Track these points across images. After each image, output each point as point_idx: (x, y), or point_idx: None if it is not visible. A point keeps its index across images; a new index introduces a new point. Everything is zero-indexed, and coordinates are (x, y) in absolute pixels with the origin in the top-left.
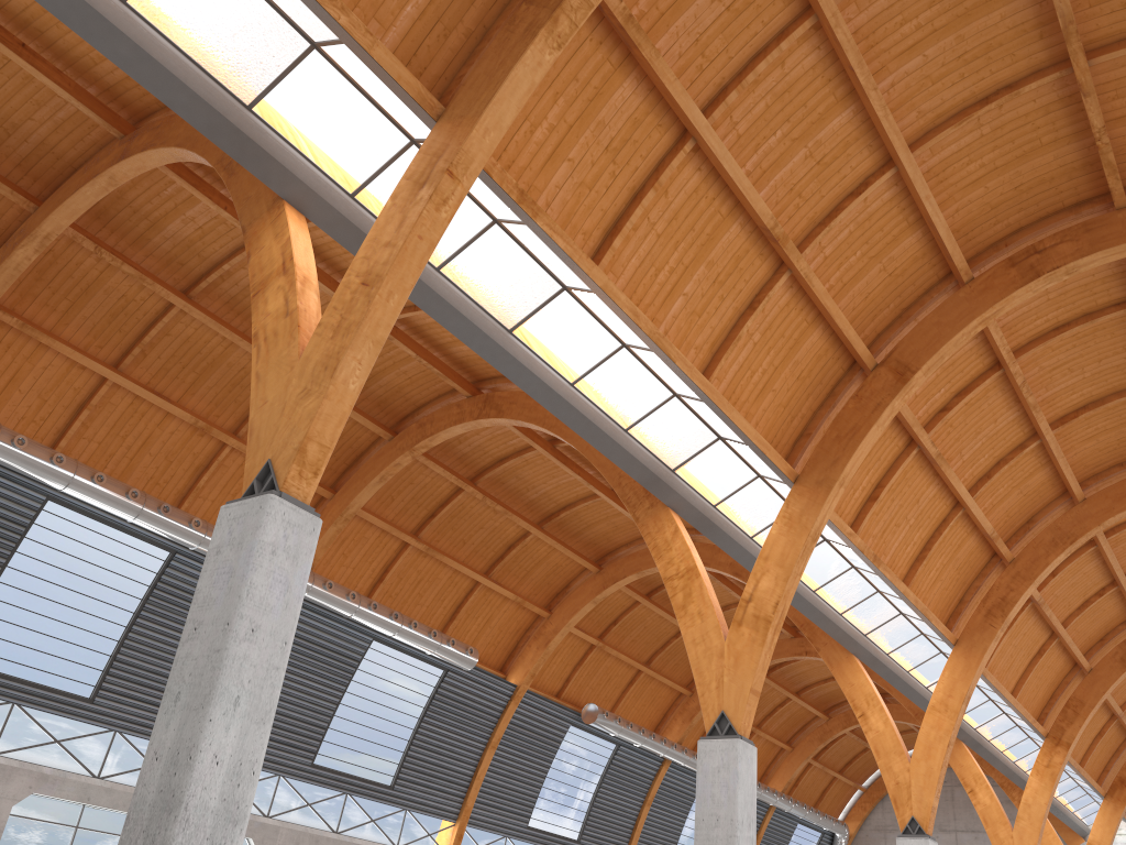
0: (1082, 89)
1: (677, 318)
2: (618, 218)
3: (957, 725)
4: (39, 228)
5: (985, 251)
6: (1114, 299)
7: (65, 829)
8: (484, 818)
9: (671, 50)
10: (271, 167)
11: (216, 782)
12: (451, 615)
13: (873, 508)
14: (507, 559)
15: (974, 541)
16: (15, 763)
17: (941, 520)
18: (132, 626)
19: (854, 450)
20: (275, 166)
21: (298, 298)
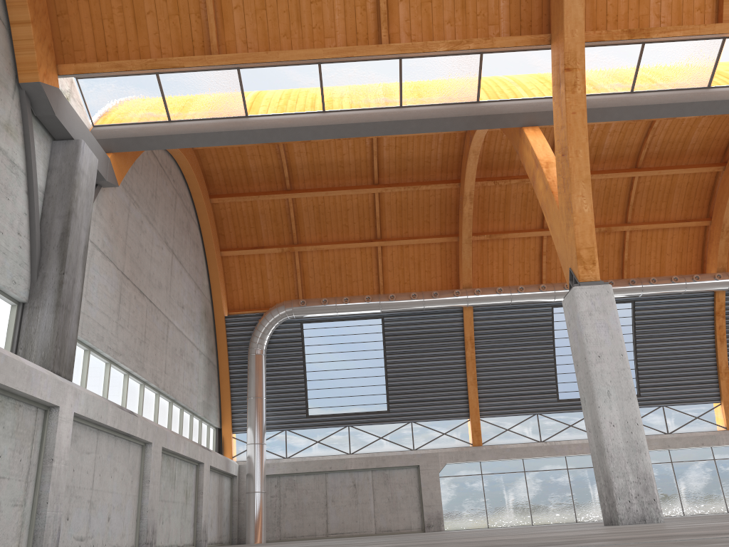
0: None
1: None
2: None
3: None
4: (464, 193)
5: None
6: None
7: (665, 464)
8: None
9: None
10: (505, 119)
11: (617, 435)
12: None
13: None
14: None
15: None
16: None
17: None
18: (636, 349)
19: None
20: (506, 117)
21: (546, 177)
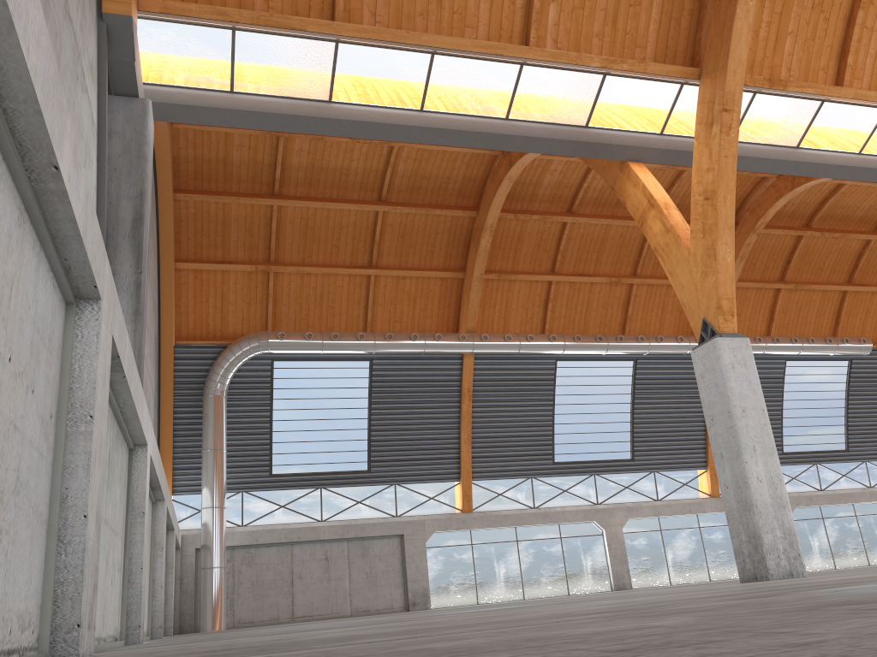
0: None
1: None
2: (842, 43)
3: None
4: (485, 224)
5: None
6: None
7: (654, 533)
8: None
9: None
10: (612, 150)
11: (764, 490)
12: (835, 321)
13: None
14: (861, 265)
15: None
16: (611, 505)
17: None
18: (633, 411)
19: None
20: (614, 148)
21: (669, 219)
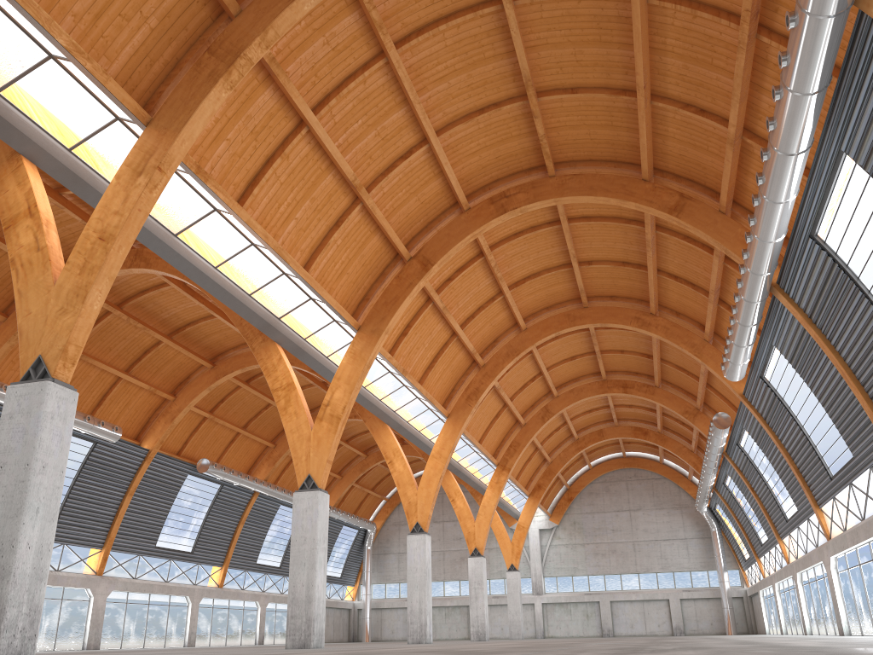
0: (534, 114)
1: (291, 233)
2: (257, 174)
3: (446, 466)
4: None
5: (478, 191)
6: (547, 220)
7: None
8: (123, 544)
9: (296, 72)
10: (13, 134)
11: (29, 559)
12: (98, 402)
13: (404, 340)
14: (144, 360)
15: (463, 354)
16: None
17: (444, 343)
18: None
19: (395, 312)
20: (16, 133)
21: (46, 238)
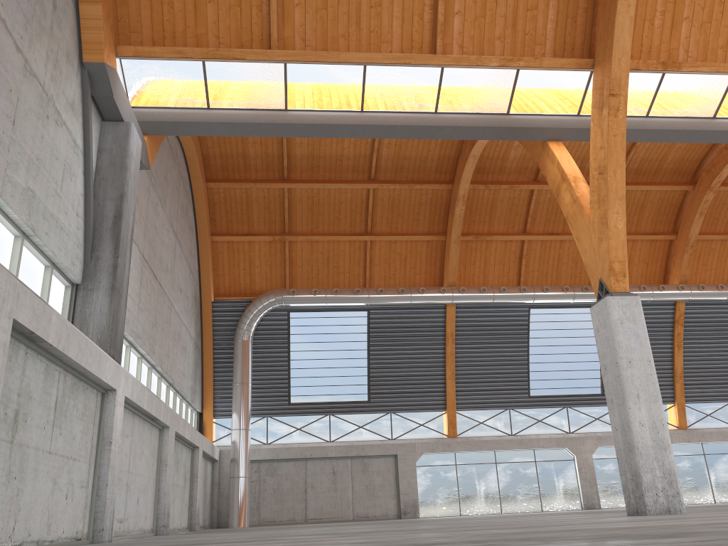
0: None
1: None
2: None
3: None
4: (458, 194)
5: None
6: None
7: None
8: None
9: None
10: (532, 132)
11: (646, 434)
12: None
13: None
14: None
15: None
16: (582, 434)
17: None
18: None
19: None
20: (533, 130)
21: (575, 191)
